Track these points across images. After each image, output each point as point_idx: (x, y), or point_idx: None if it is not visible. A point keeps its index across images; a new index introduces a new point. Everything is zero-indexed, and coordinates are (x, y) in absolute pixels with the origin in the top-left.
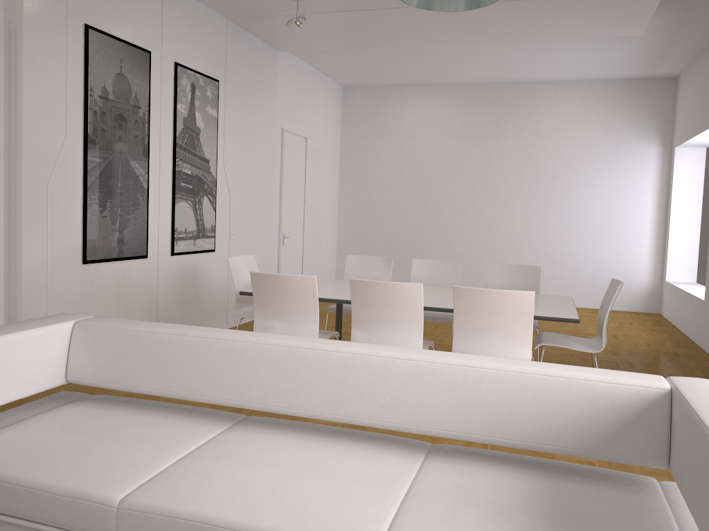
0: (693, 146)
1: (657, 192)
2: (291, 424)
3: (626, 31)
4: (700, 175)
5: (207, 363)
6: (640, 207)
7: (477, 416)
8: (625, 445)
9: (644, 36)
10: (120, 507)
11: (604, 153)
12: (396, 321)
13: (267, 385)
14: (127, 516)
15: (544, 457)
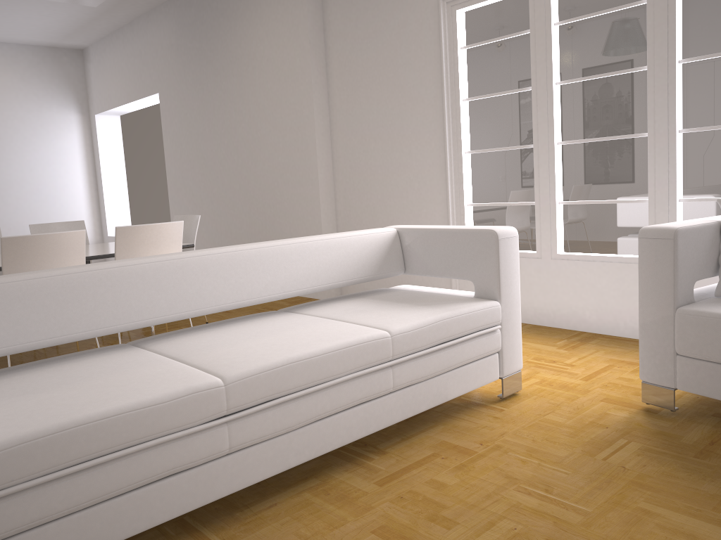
0: (111, 114)
1: (84, 156)
2: (181, 331)
3: (85, 1)
4: (120, 140)
5: (108, 293)
6: (72, 172)
7: (322, 272)
8: (389, 266)
9: (82, 8)
10: (228, 383)
11: (28, 119)
12: None
13: (175, 296)
14: (236, 387)
15: None
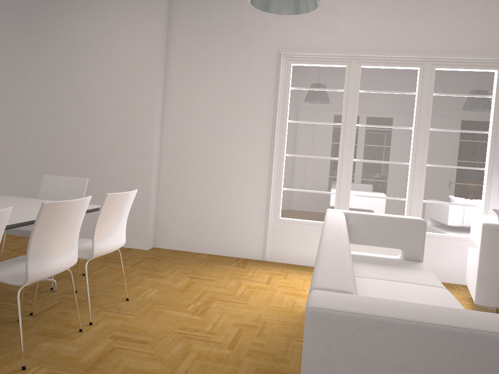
0: None
1: None
2: None
3: None
4: None
5: None
6: None
7: None
8: None
9: None
10: None
11: None
12: (67, 238)
13: None
14: None
15: (150, 300)
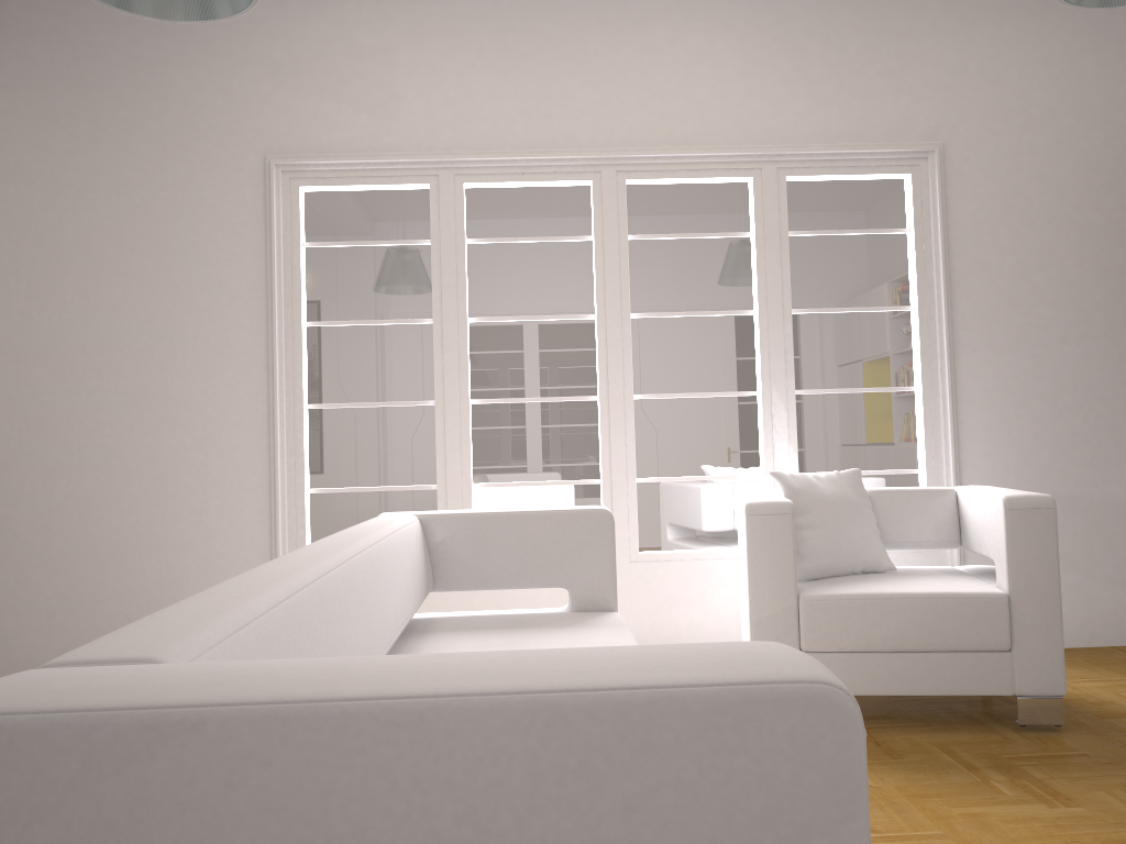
0: None
1: None
2: None
3: None
4: None
5: (329, 636)
6: None
7: (410, 588)
8: (429, 577)
9: None
10: None
11: None
12: None
13: (362, 638)
14: None
15: None
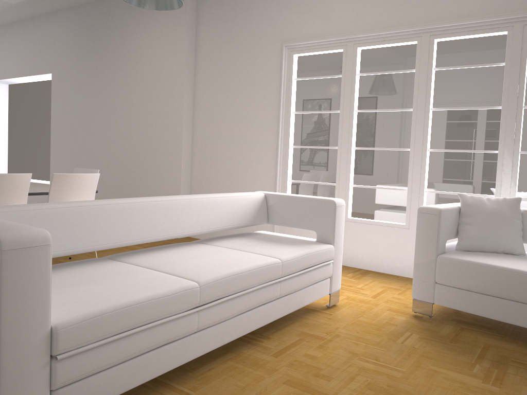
0: (2, 82)
1: None
2: (136, 251)
3: None
4: (6, 103)
5: (103, 222)
6: None
7: (223, 218)
8: (259, 217)
9: None
10: (201, 285)
11: None
12: (8, 204)
13: (141, 227)
14: (205, 288)
15: None
